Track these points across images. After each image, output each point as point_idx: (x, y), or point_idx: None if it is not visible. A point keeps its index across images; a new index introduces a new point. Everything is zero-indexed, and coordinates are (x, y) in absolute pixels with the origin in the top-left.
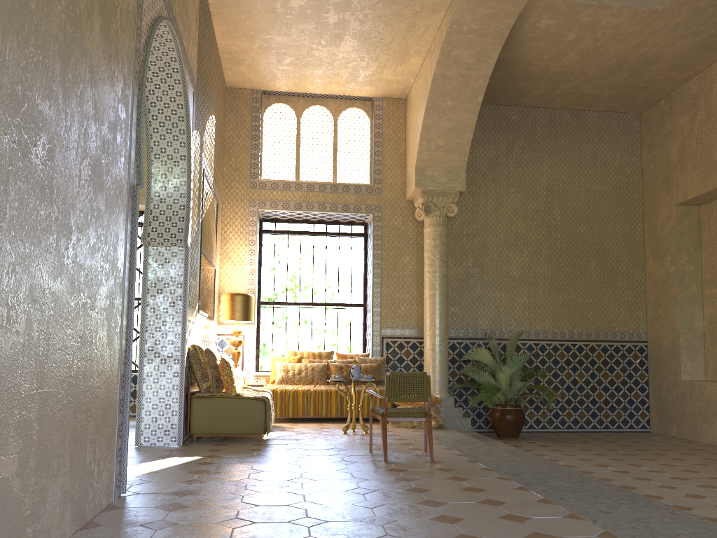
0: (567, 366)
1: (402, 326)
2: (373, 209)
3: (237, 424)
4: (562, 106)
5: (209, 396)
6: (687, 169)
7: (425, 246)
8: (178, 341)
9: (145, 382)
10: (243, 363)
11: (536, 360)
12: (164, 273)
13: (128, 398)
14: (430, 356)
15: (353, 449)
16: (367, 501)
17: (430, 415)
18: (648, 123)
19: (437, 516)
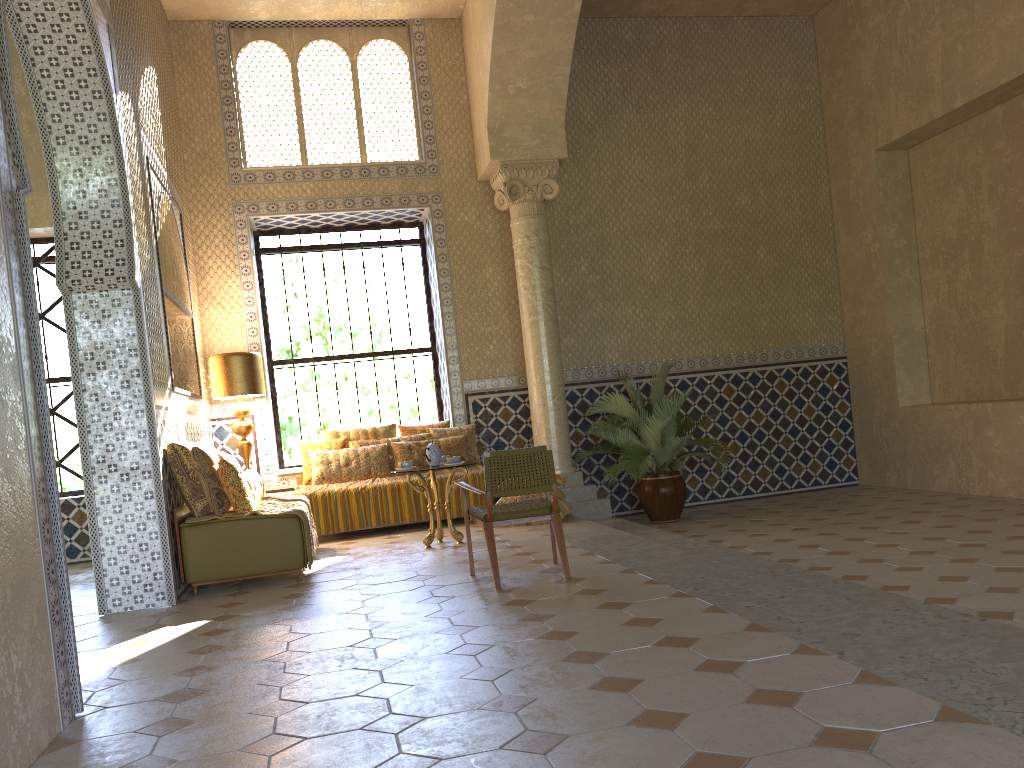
0: (738, 406)
1: (494, 374)
2: (429, 199)
3: (260, 559)
4: (699, 13)
5: (208, 521)
6: (888, 95)
7: (515, 249)
8: (144, 442)
9: (101, 514)
10: (258, 459)
11: (694, 402)
12: (105, 335)
13: (62, 556)
14: (540, 415)
15: (445, 574)
16: (483, 667)
17: (558, 510)
18: (826, 30)
19: (600, 681)
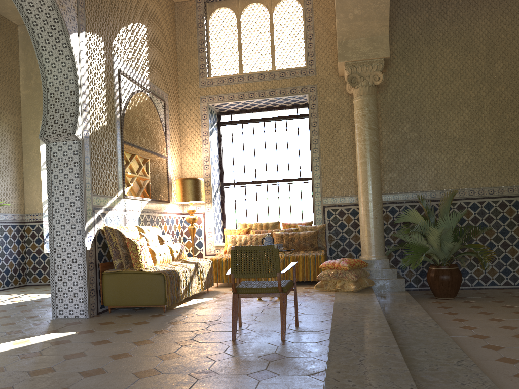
0: (517, 222)
1: (342, 194)
2: (308, 89)
3: (141, 297)
4: None
5: (116, 272)
6: None
7: (354, 117)
8: (79, 225)
9: (56, 263)
10: (205, 237)
11: (482, 218)
12: (64, 165)
13: None
14: (364, 221)
15: (230, 322)
16: None
17: (284, 291)
18: None
19: None
